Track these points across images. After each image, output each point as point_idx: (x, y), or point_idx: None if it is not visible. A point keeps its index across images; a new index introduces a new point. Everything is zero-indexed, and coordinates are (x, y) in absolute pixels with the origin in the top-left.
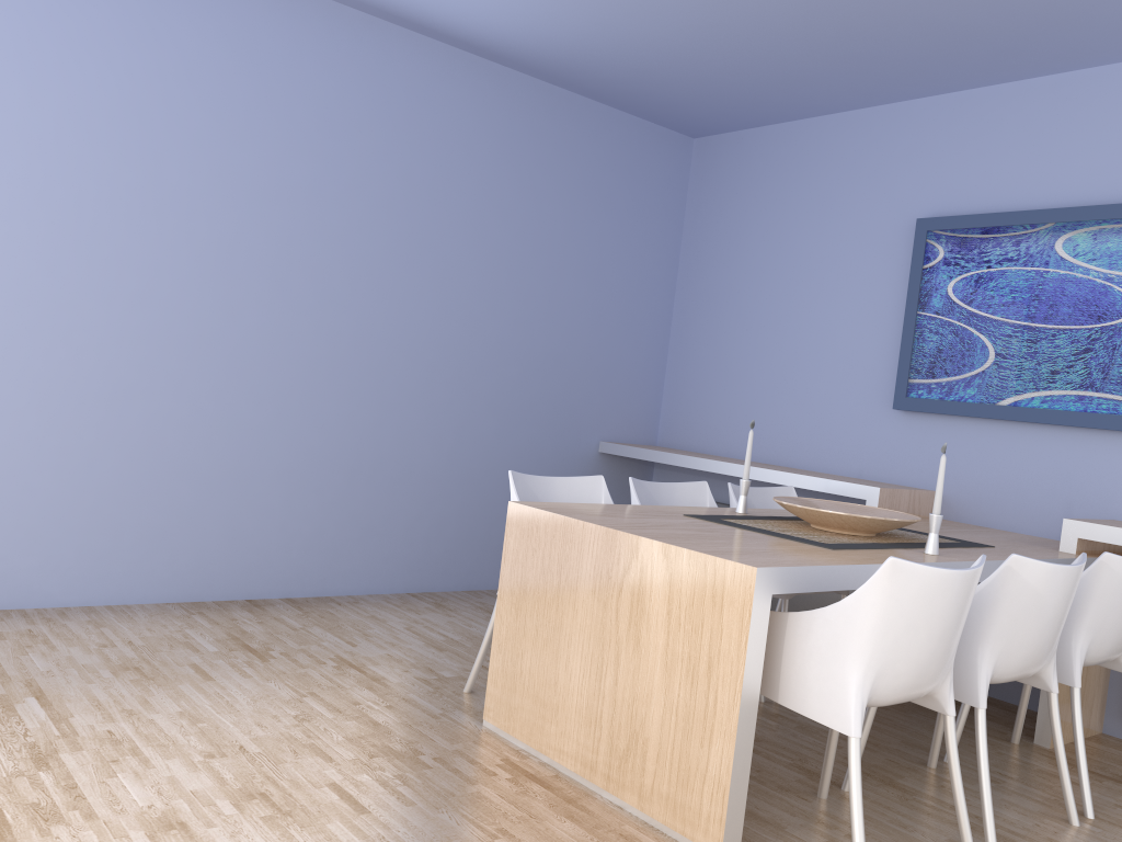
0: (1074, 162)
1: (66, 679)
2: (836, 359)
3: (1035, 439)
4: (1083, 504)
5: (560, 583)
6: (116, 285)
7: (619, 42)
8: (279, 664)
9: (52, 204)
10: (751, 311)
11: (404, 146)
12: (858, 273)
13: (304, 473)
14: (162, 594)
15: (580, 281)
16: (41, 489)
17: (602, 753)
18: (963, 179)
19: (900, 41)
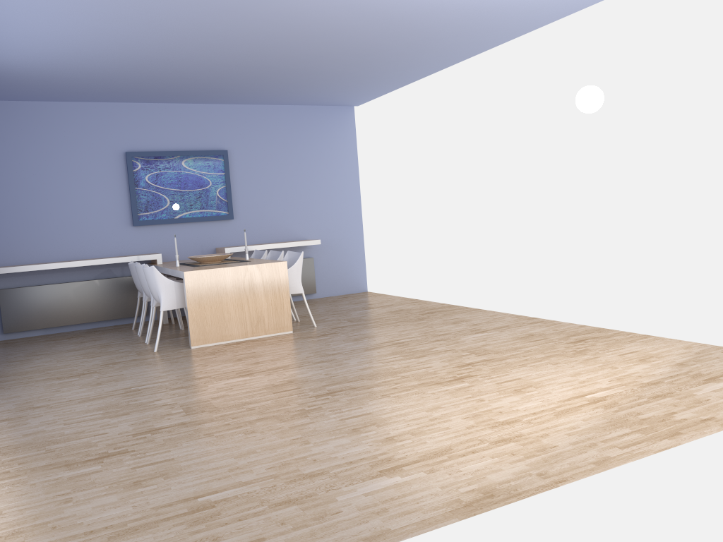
0: (178, 135)
1: (108, 388)
2: (96, 209)
3: (187, 227)
4: (206, 245)
5: (218, 289)
6: None
7: (42, 74)
8: (106, 370)
9: None
10: (39, 192)
11: None
12: (98, 173)
13: None
14: None
15: None
16: None
17: (248, 328)
18: (138, 137)
19: (144, 91)
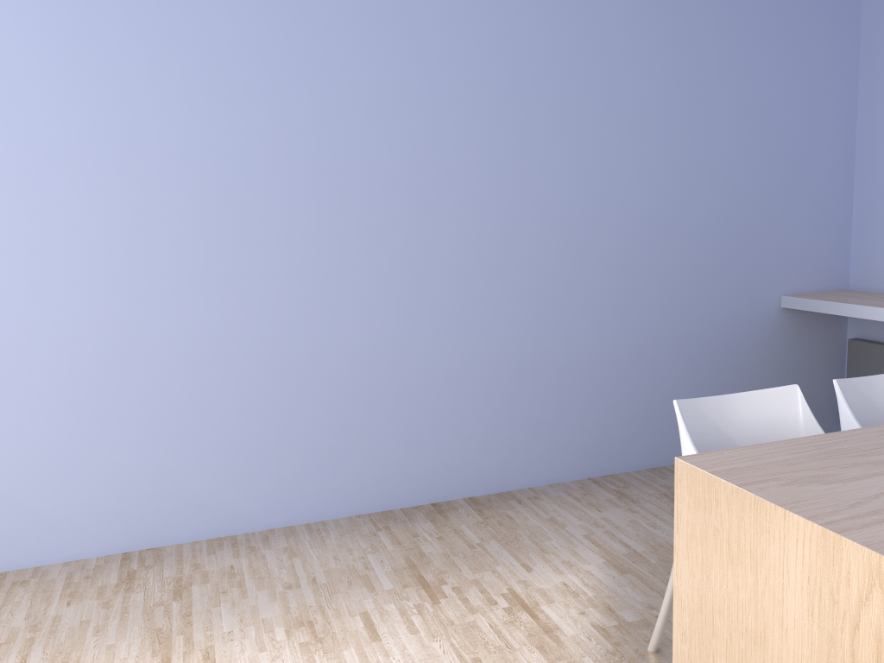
0: None
1: (242, 644)
2: None
3: None
4: None
5: (757, 585)
6: (264, 229)
7: None
8: (449, 608)
9: (192, 164)
10: None
11: (526, 23)
12: None
13: (469, 377)
14: (354, 508)
15: (740, 126)
16: (231, 428)
17: None
18: None
19: None
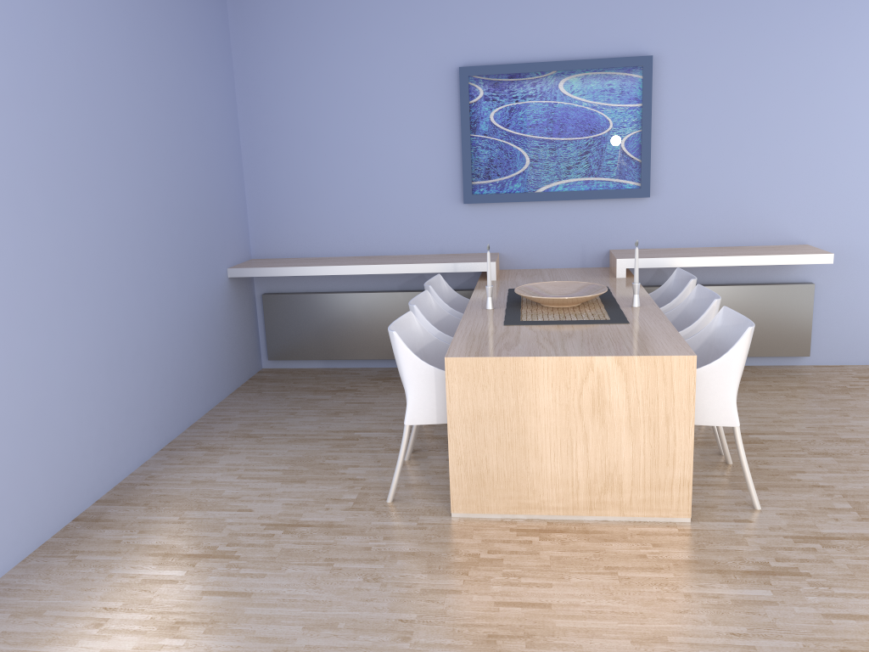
0: (558, 29)
1: None
2: (407, 172)
3: (558, 209)
4: (591, 244)
5: (518, 403)
6: None
7: None
8: (253, 554)
9: None
10: (322, 141)
11: (70, 29)
12: (413, 107)
13: (80, 383)
14: (16, 555)
15: (194, 135)
16: None
17: (582, 496)
18: (484, 37)
19: None
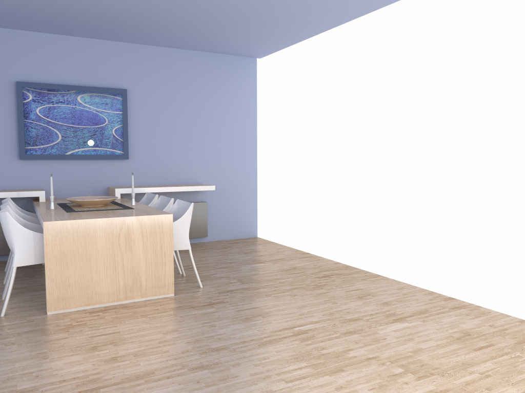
0: (76, 69)
1: None
2: None
3: (79, 164)
4: (98, 184)
5: (86, 244)
6: None
7: None
8: None
9: None
10: None
11: None
12: None
13: None
14: None
15: None
16: None
17: (121, 290)
18: (32, 67)
19: (34, 15)
